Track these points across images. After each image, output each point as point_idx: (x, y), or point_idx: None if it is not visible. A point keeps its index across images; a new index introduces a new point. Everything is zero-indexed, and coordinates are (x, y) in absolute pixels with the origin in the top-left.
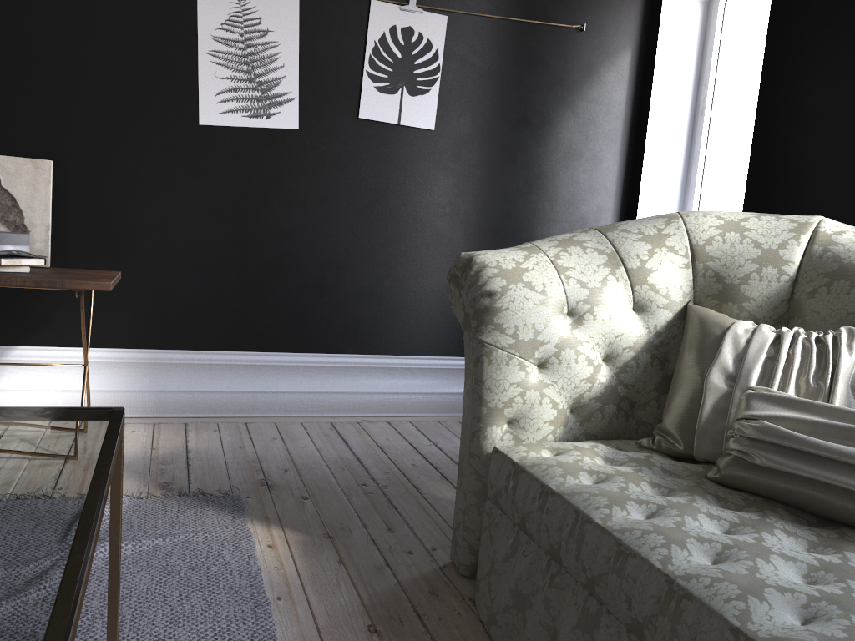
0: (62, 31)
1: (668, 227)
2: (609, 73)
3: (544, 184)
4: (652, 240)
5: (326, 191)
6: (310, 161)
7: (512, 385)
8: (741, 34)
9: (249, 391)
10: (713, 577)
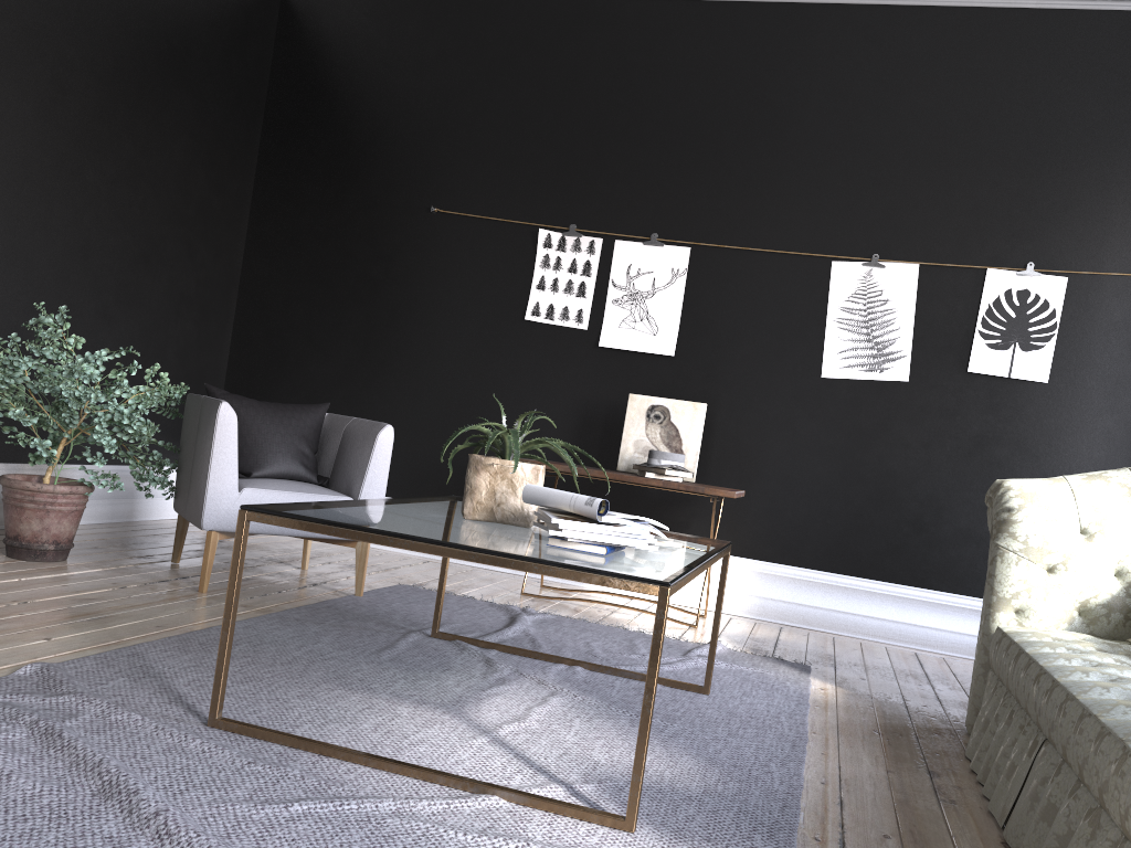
0: (725, 309)
1: None
2: None
3: None
4: None
5: (930, 436)
6: (916, 409)
7: (1019, 581)
8: None
9: (840, 611)
10: (1065, 666)
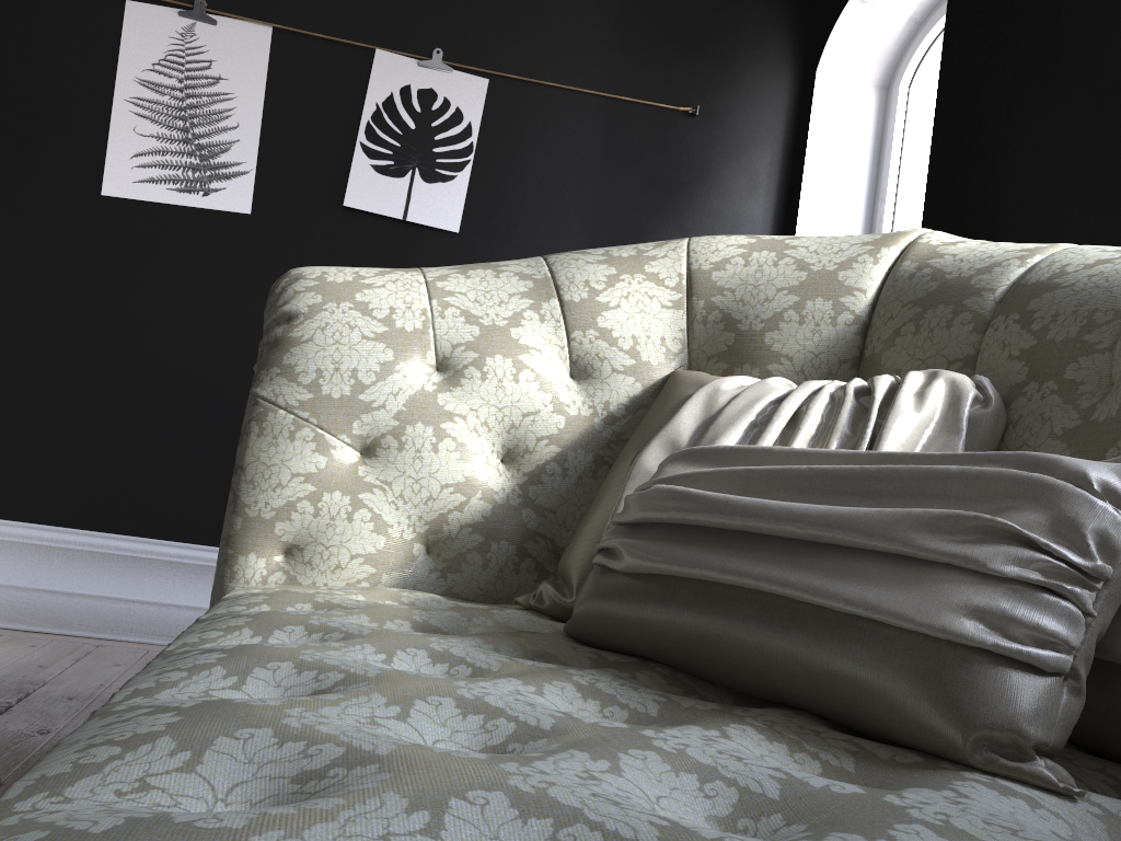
0: None
1: (658, 248)
2: (737, 178)
3: None
4: (621, 263)
5: None
6: (263, 261)
7: (296, 477)
8: (930, 122)
9: (123, 599)
10: (163, 708)
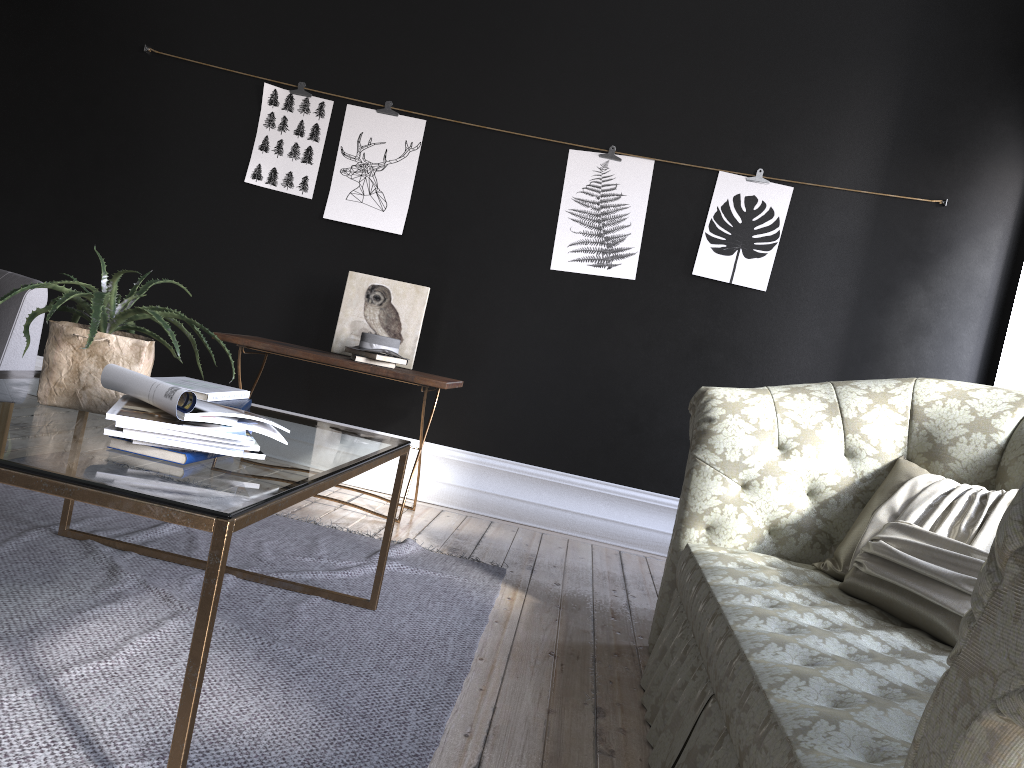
0: (458, 189)
1: (896, 388)
2: (973, 250)
3: (882, 355)
4: (875, 397)
5: (651, 337)
6: (640, 309)
7: (713, 496)
8: None
9: (552, 507)
10: (744, 607)
